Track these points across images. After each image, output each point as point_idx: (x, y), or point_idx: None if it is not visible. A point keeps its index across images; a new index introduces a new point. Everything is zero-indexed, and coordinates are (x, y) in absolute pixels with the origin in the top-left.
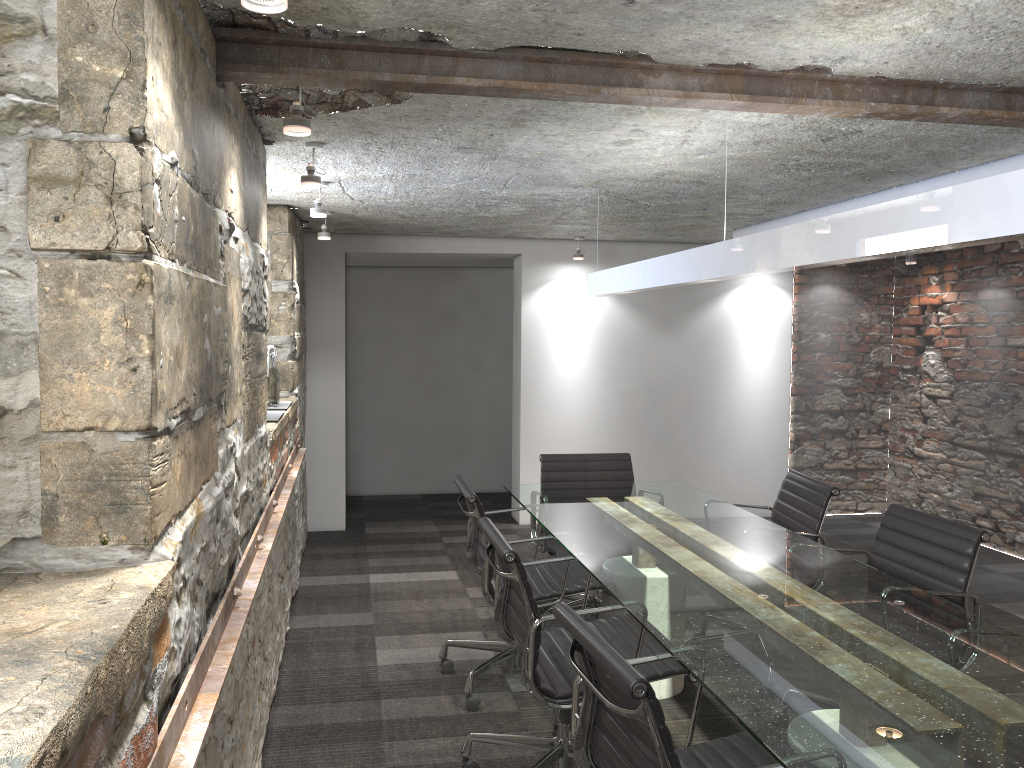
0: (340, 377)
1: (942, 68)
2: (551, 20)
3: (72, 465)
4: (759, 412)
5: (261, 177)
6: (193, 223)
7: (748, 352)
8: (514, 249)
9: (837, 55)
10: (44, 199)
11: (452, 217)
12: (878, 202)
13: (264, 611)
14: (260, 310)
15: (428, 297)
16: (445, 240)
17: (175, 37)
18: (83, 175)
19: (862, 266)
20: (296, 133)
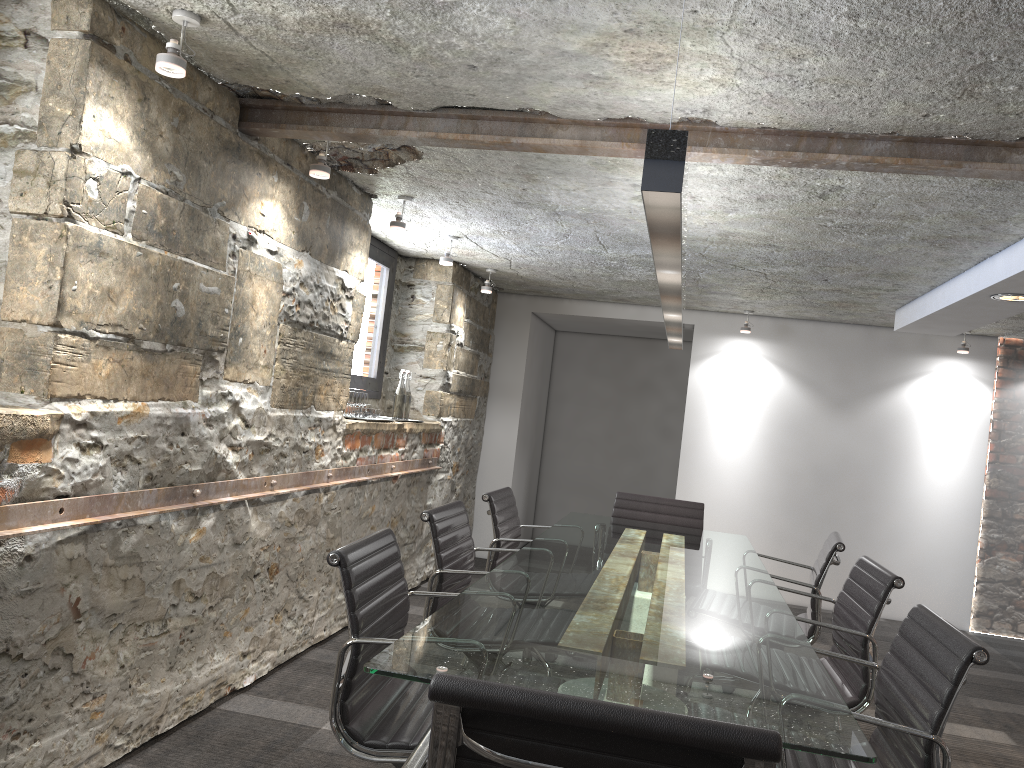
0: (514, 422)
1: (810, 117)
2: (437, 84)
3: (13, 342)
4: (942, 511)
5: (354, 220)
6: (165, 219)
7: (934, 445)
8: (687, 319)
9: (695, 107)
10: (17, 183)
11: (602, 280)
12: (977, 274)
13: (299, 555)
14: (325, 317)
15: (627, 365)
16: (622, 307)
17: (145, 96)
18: (38, 170)
19: None
20: (322, 176)
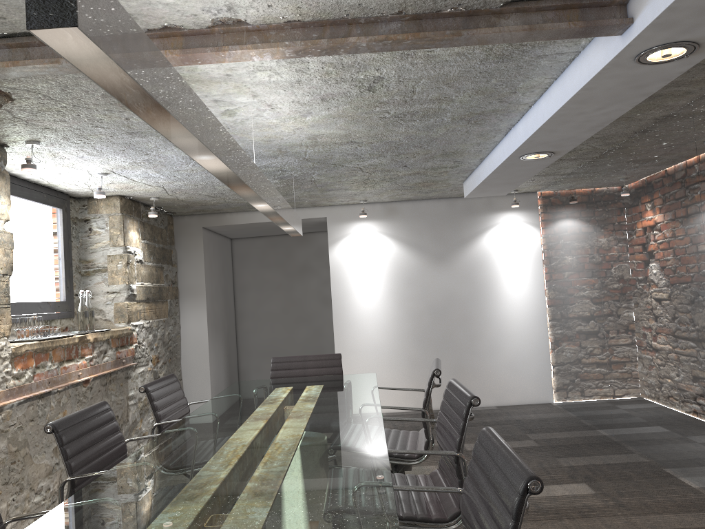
0: (203, 314)
1: (323, 4)
2: None
3: None
4: (522, 321)
5: None
6: None
7: (508, 275)
8: (320, 214)
9: (218, 5)
10: None
11: None
12: (507, 142)
13: None
14: None
15: (289, 255)
16: None
17: None
18: None
19: (570, 200)
20: None
